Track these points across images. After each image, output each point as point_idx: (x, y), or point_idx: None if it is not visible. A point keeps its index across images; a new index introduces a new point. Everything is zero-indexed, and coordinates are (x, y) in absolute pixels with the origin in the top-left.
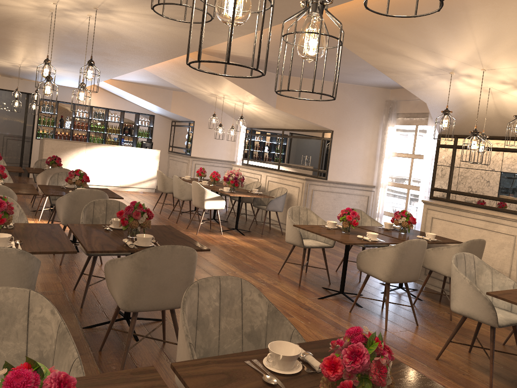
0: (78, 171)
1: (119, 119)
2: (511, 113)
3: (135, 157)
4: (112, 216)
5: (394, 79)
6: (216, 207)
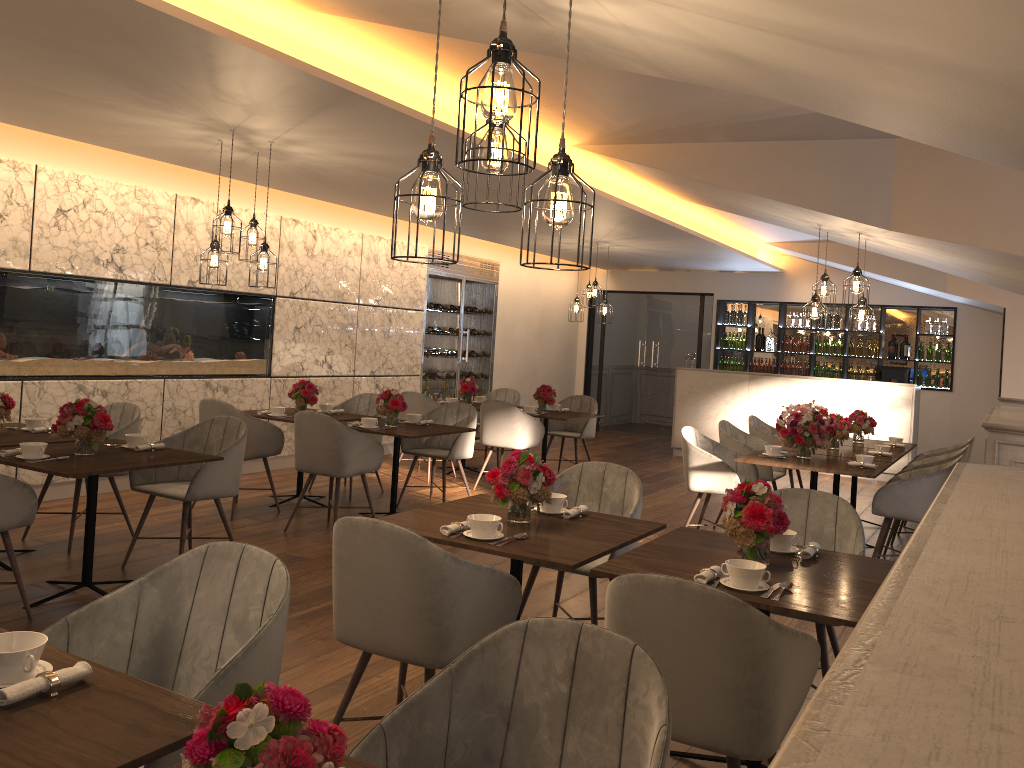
0: (387, 391)
1: (877, 326)
2: (824, 29)
3: (852, 401)
4: (229, 444)
5: (606, 65)
6: (718, 490)
